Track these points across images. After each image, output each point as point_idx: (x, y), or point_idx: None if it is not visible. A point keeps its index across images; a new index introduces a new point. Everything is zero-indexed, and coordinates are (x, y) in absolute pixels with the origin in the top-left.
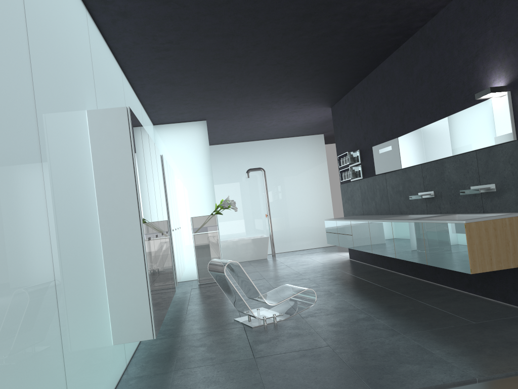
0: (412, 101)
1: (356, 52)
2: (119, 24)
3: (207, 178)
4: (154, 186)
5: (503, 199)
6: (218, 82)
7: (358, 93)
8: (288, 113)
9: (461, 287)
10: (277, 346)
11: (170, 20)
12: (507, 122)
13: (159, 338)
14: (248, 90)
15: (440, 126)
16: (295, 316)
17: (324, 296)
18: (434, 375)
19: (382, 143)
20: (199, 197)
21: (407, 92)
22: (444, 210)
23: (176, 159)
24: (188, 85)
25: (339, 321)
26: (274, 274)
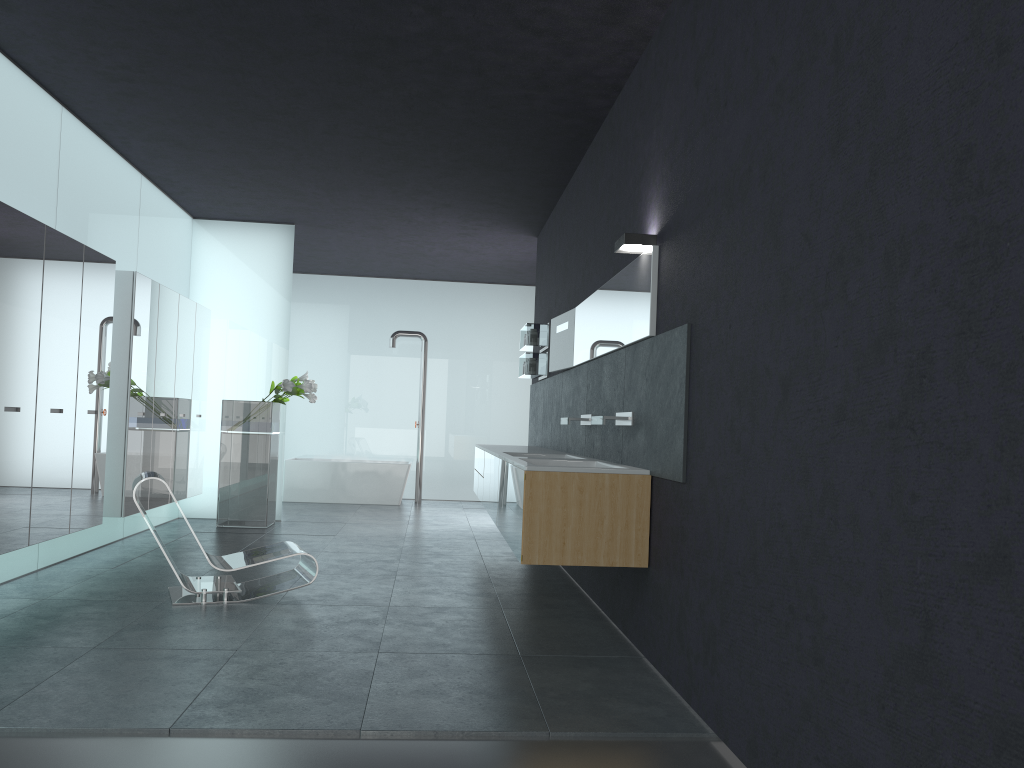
0: (593, 242)
1: (512, 138)
2: (6, 21)
3: (279, 333)
4: (43, 320)
5: (636, 441)
6: (270, 154)
7: (558, 217)
8: (455, 235)
9: (597, 599)
10: (159, 638)
11: (99, 27)
12: (648, 302)
13: (6, 596)
14: (342, 179)
15: (605, 295)
16: (271, 599)
17: (373, 578)
18: (309, 715)
19: (561, 315)
20: (257, 365)
21: (591, 225)
22: (596, 452)
23: (227, 288)
24: (214, 152)
25: (321, 618)
26: (364, 531)
